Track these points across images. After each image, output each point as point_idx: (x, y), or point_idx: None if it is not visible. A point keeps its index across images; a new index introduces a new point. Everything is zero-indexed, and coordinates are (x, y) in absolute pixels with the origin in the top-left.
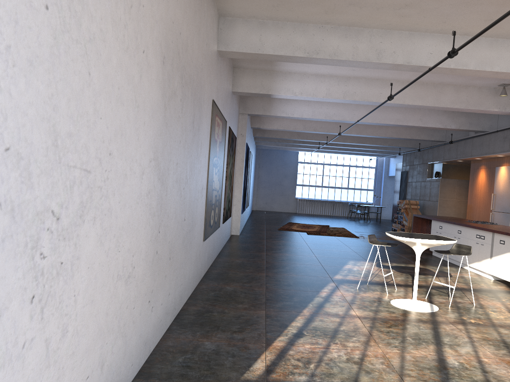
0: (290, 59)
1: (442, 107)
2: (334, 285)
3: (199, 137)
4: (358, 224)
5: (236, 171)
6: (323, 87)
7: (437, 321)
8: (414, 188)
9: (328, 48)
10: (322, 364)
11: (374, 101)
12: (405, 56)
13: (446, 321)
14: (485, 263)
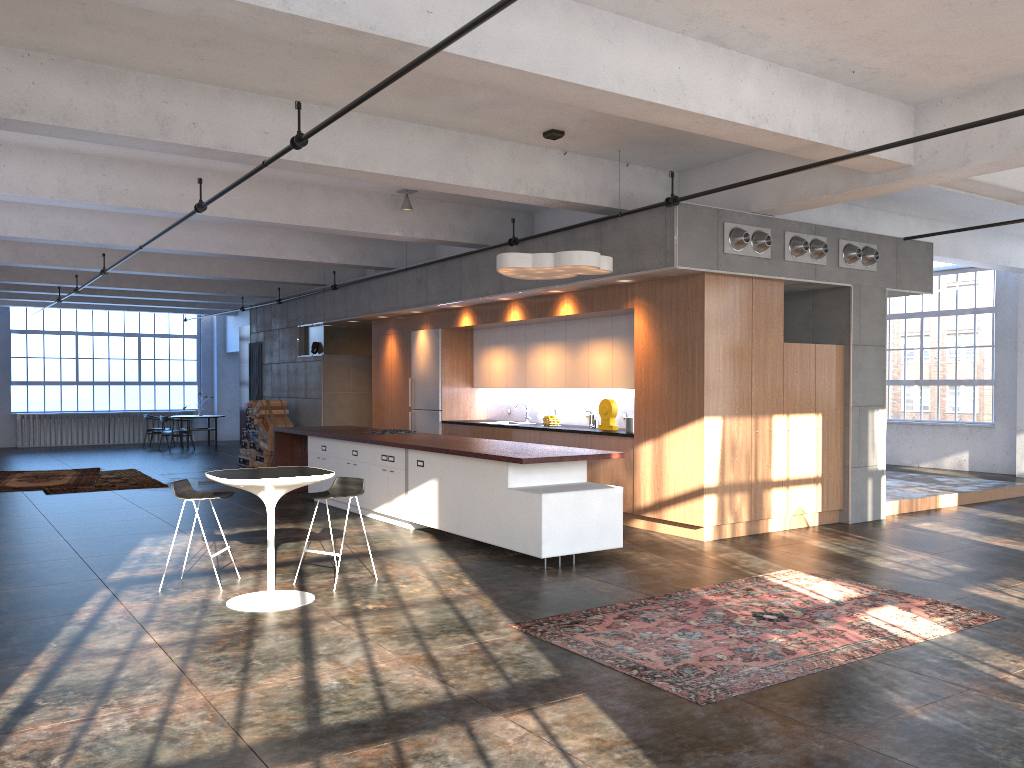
0: None
1: (305, 226)
2: (109, 593)
3: None
4: (169, 456)
5: None
6: (52, 176)
7: (311, 620)
8: (277, 376)
9: (48, 103)
10: (79, 751)
11: (171, 211)
12: (217, 134)
13: (325, 617)
14: (400, 503)
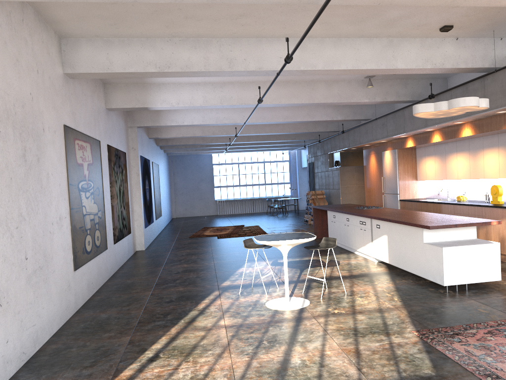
0: (143, 75)
1: (316, 103)
2: (218, 293)
3: (41, 168)
4: (275, 218)
5: (133, 186)
6: (200, 95)
7: (302, 317)
8: (320, 178)
9: (179, 61)
10: None
11: (252, 104)
12: (256, 62)
13: (310, 316)
14: (369, 247)
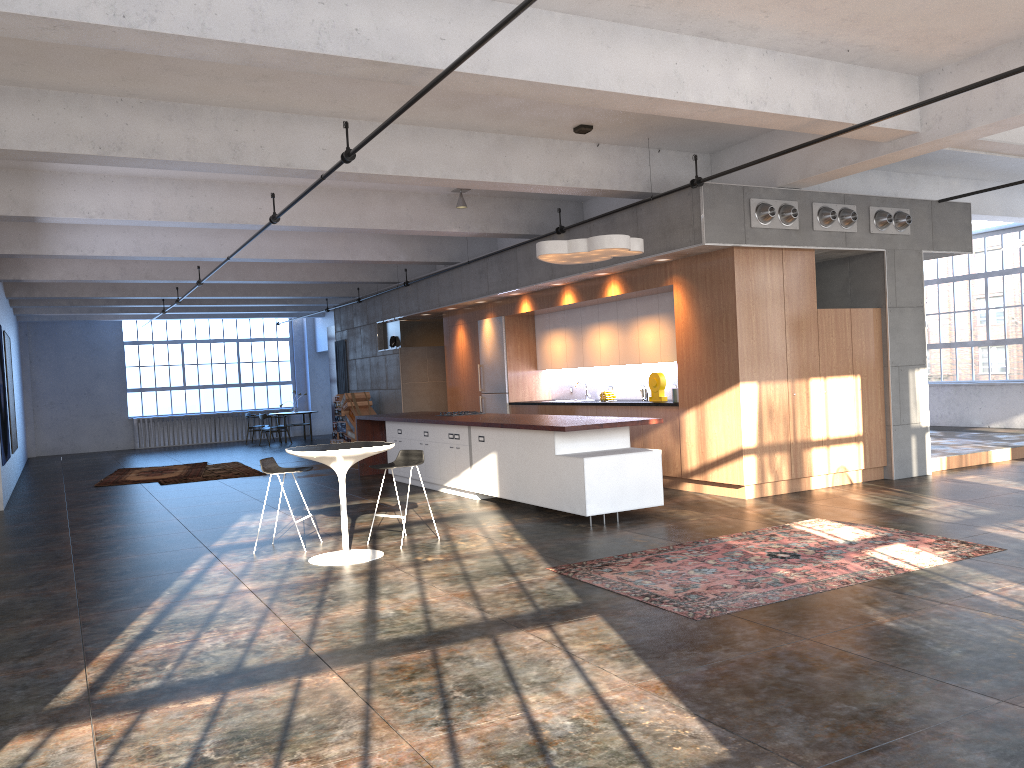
0: (65, 158)
1: (370, 229)
2: (212, 556)
3: None
4: (269, 450)
5: None
6: (148, 201)
7: (378, 570)
8: (361, 370)
9: (140, 139)
10: (186, 660)
11: (251, 223)
12: (281, 154)
13: (390, 567)
14: (466, 477)
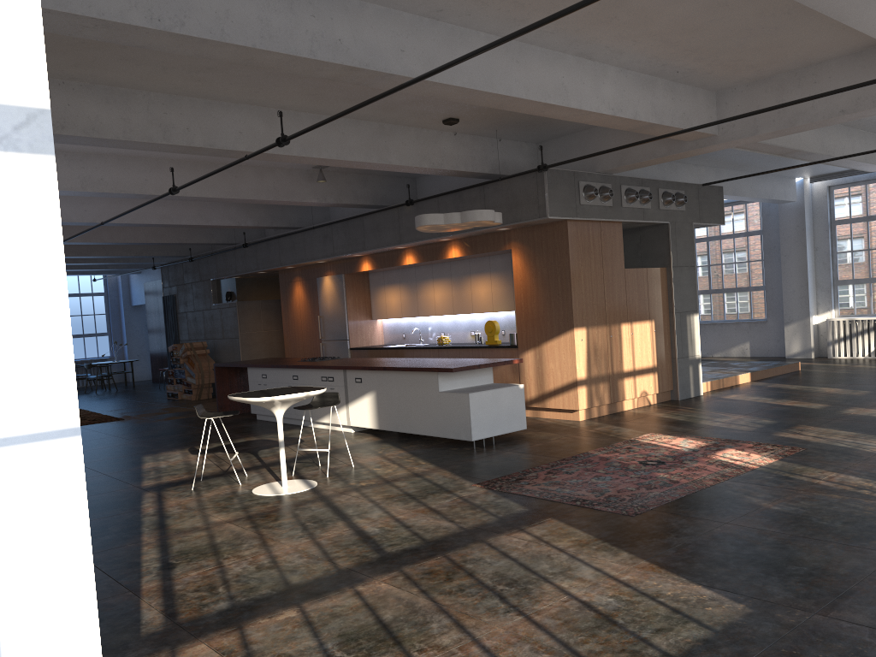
0: None
1: (242, 199)
2: (154, 494)
3: None
4: (100, 397)
5: None
6: None
7: (326, 496)
8: (193, 322)
9: (81, 119)
10: (232, 583)
11: (138, 193)
12: (205, 135)
13: (335, 493)
14: (341, 413)
